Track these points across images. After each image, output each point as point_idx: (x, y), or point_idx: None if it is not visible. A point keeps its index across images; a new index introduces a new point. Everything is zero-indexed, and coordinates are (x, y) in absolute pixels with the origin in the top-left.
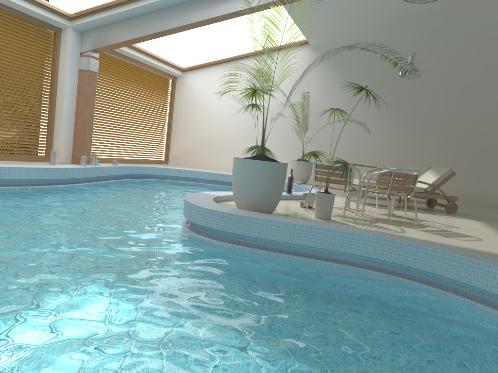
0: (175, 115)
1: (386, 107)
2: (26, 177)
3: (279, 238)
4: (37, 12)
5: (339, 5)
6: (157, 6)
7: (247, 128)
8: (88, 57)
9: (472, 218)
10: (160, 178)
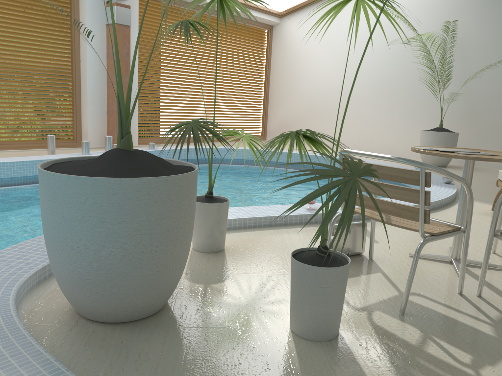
0: (272, 76)
1: None
2: None
3: None
4: None
5: None
6: None
7: (362, 87)
8: (113, 5)
9: None
10: (227, 162)
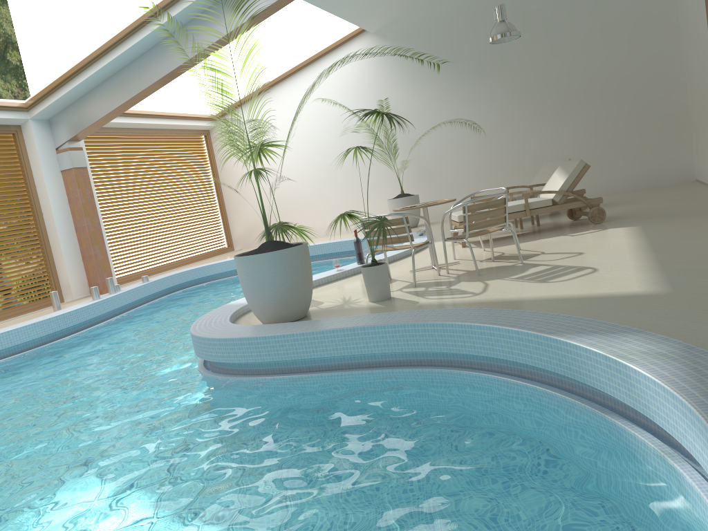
0: (223, 182)
1: (499, 86)
2: (18, 341)
3: (300, 355)
4: None
5: None
6: (128, 57)
7: (321, 172)
8: (67, 150)
9: (625, 224)
10: (217, 277)
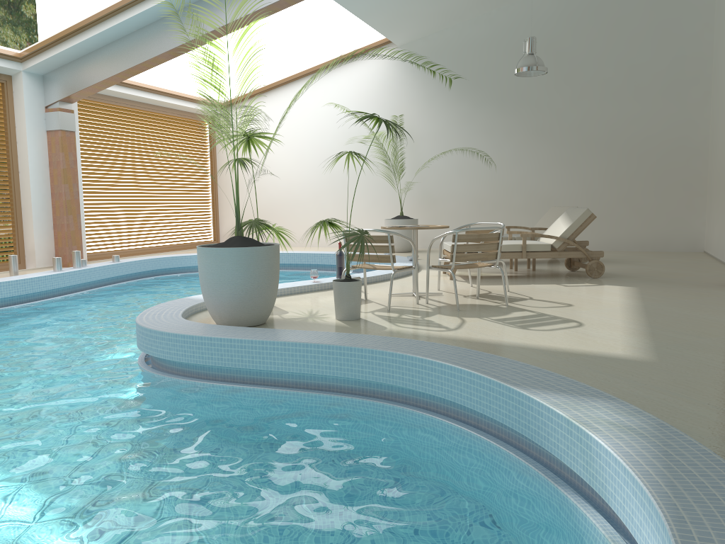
0: (220, 173)
1: (518, 122)
2: None
3: (245, 364)
4: None
5: None
6: (136, 23)
7: (322, 180)
8: (56, 111)
9: (622, 283)
10: (193, 270)
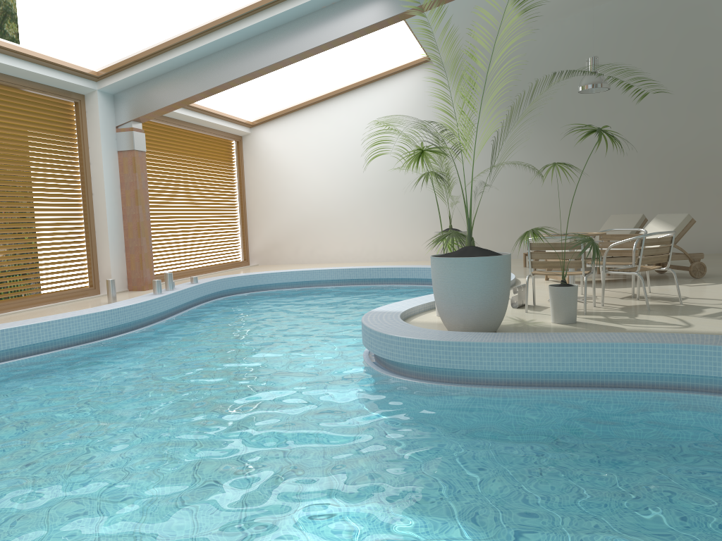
0: (248, 192)
1: (556, 137)
2: (94, 328)
3: (542, 366)
4: (51, 78)
5: (479, 3)
6: (227, 42)
7: (359, 196)
8: (129, 130)
9: None
10: (255, 289)
